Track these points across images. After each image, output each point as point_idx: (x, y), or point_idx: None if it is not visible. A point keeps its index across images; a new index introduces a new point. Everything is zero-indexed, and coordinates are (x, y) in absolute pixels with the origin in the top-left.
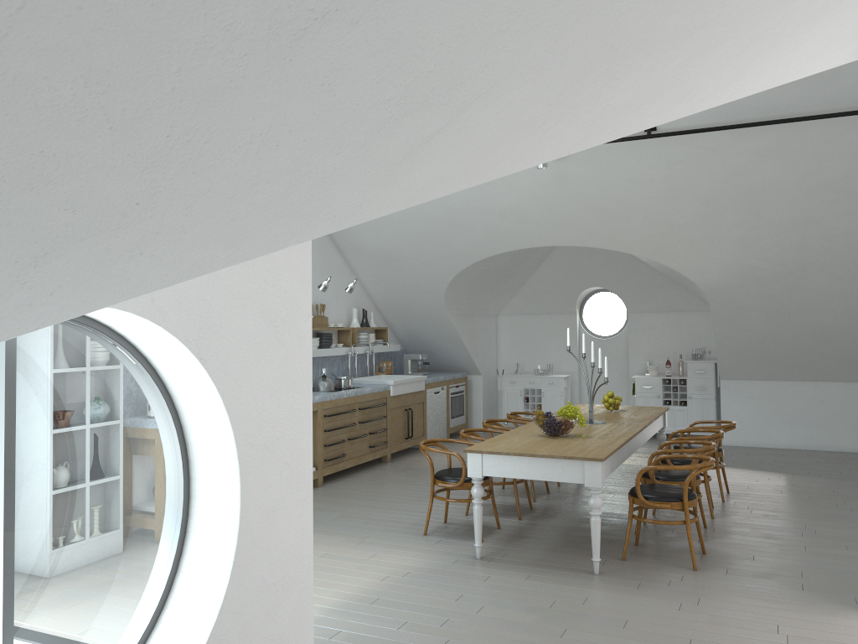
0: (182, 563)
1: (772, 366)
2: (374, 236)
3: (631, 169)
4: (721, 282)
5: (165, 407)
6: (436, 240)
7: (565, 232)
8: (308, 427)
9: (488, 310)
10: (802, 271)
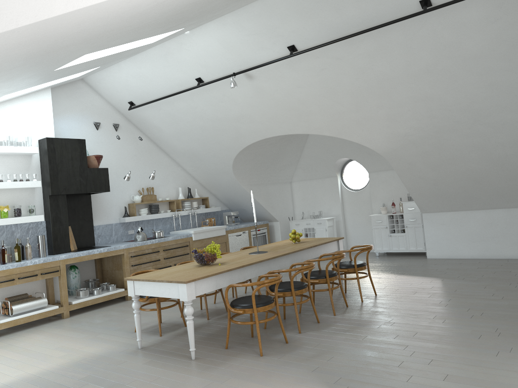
0: None
1: (452, 201)
2: (179, 142)
3: (296, 79)
4: (389, 147)
5: None
6: (212, 140)
7: (279, 126)
8: None
9: (280, 180)
10: (438, 133)
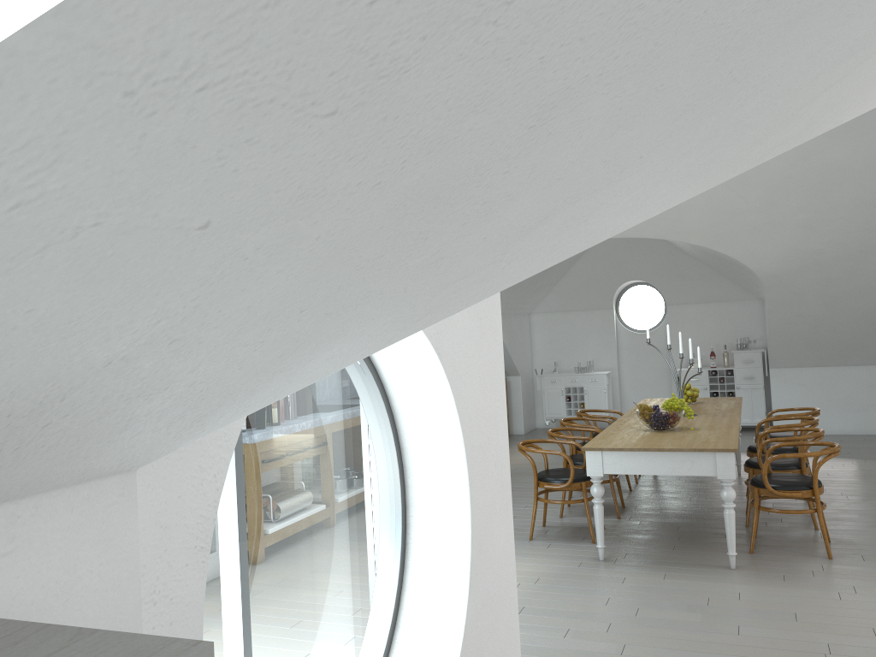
0: (406, 578)
1: (825, 351)
2: None
3: None
4: (780, 268)
5: (383, 410)
6: None
7: None
8: (505, 426)
9: (524, 309)
10: (864, 253)
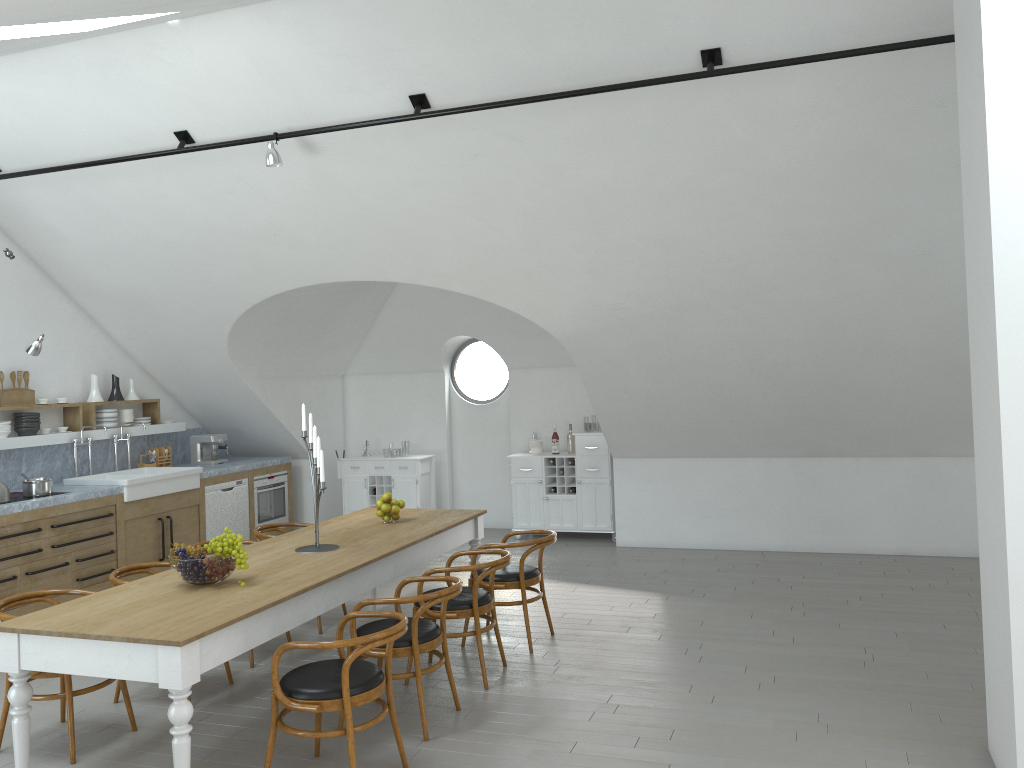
0: None
1: (673, 438)
2: (104, 271)
3: (415, 168)
4: (579, 328)
5: None
6: (189, 275)
7: (357, 261)
8: None
9: (324, 370)
10: (677, 311)
